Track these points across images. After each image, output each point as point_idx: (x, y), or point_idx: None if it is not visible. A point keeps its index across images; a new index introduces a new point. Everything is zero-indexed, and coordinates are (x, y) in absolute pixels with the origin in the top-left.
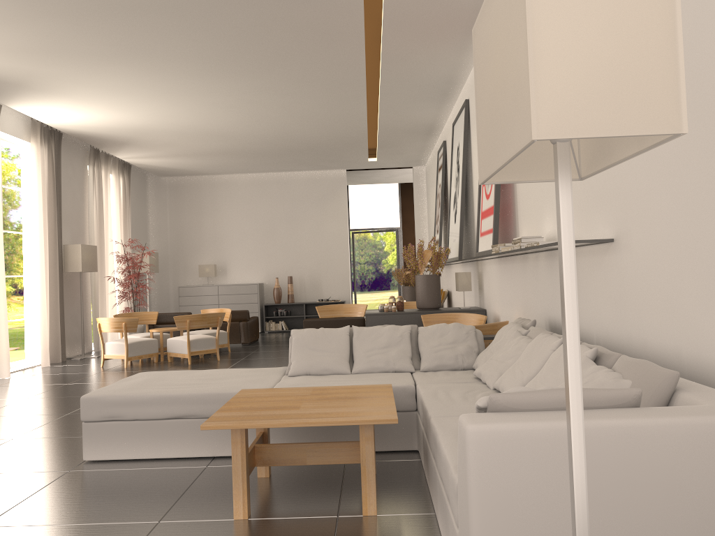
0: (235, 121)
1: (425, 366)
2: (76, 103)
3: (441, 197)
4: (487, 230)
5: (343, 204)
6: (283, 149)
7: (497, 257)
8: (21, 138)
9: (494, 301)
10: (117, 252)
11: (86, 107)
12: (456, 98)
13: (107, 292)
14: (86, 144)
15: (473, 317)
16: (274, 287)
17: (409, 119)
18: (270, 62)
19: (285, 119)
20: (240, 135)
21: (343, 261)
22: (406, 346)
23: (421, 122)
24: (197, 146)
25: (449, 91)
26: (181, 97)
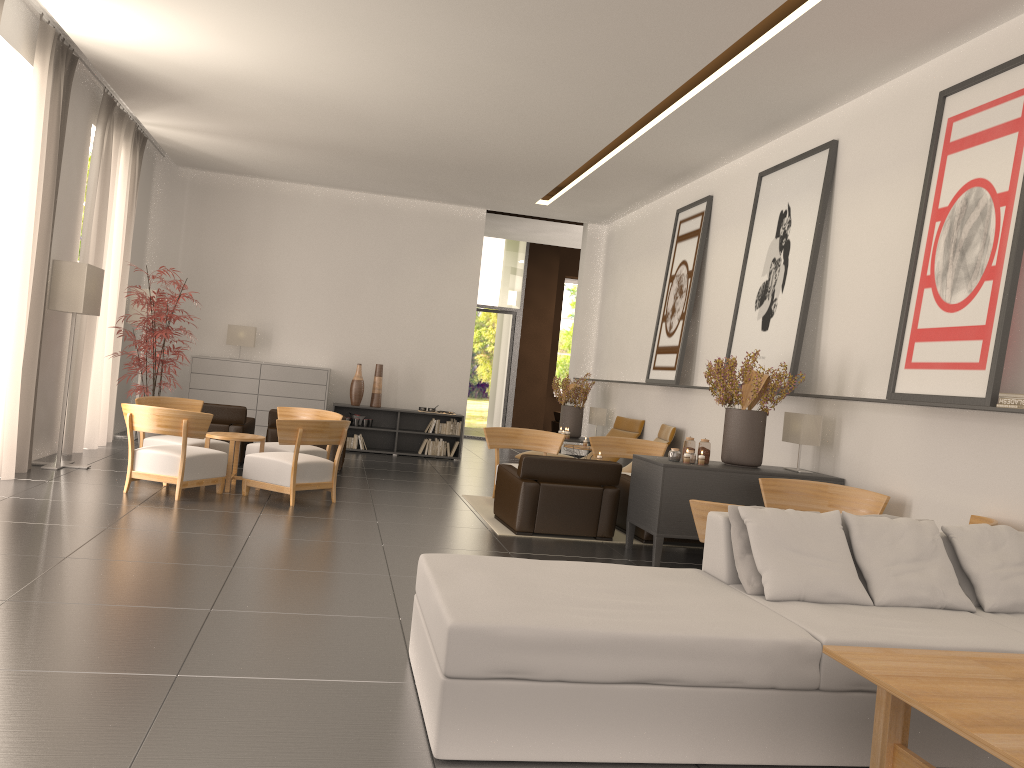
0: (408, 99)
1: (993, 602)
2: (164, 7)
3: (694, 282)
4: (948, 363)
5: (475, 264)
6: (430, 160)
7: (924, 405)
8: (17, 50)
9: (885, 471)
10: (112, 284)
11: (175, 18)
12: (783, 133)
13: (93, 353)
14: (94, 86)
15: (853, 493)
16: (354, 378)
17: (674, 152)
18: (585, 10)
19: (491, 113)
20: (388, 125)
21: (463, 352)
22: (946, 561)
23: (685, 160)
24: (298, 128)
25: (786, 122)
26: (366, 38)
